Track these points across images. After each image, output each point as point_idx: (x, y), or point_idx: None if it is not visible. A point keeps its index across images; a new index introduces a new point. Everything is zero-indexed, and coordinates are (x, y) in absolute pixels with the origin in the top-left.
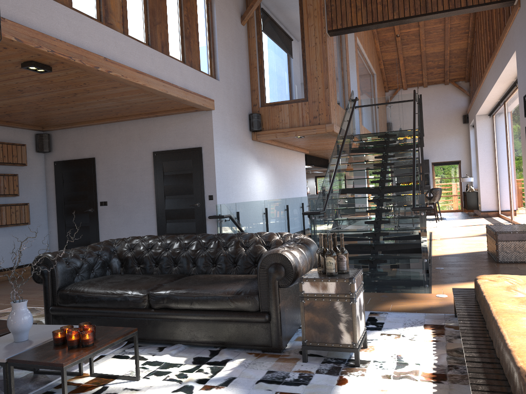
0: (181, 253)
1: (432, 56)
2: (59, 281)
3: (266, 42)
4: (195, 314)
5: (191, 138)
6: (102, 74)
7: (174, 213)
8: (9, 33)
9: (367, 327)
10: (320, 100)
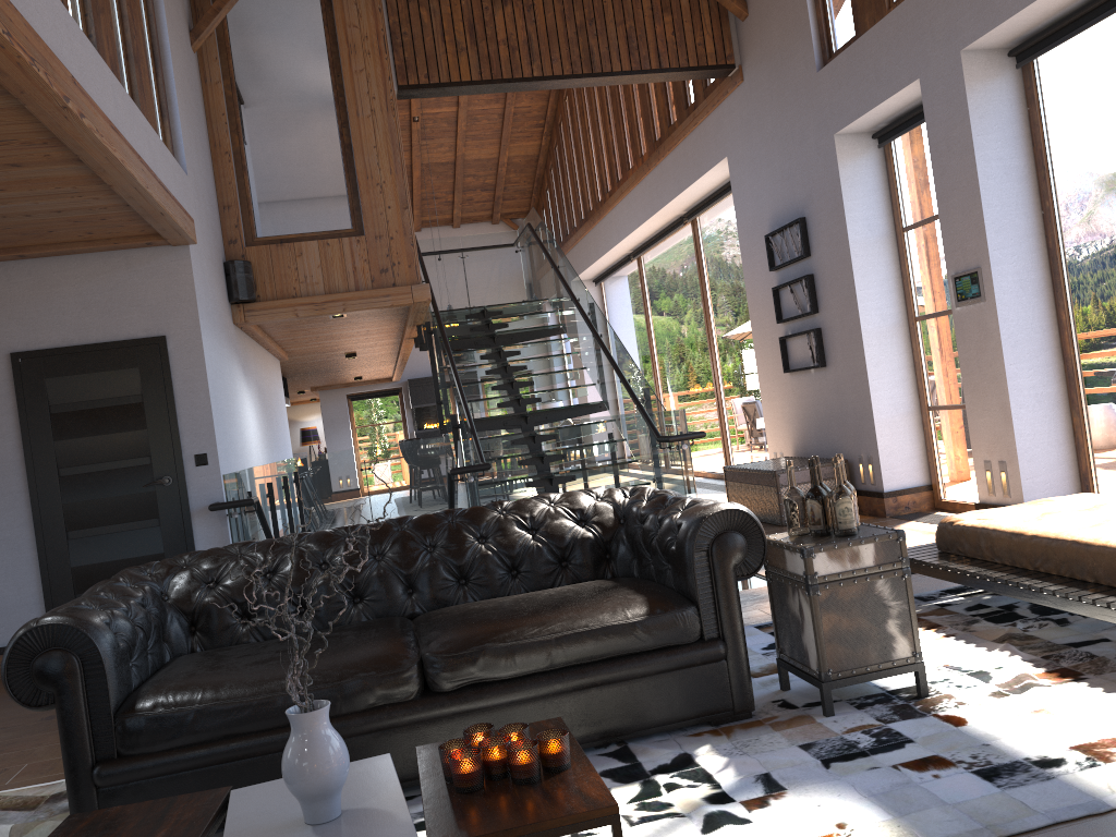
0: (371, 569)
1: (476, 167)
2: (116, 688)
3: (249, 98)
4: (560, 680)
5: (132, 315)
6: (59, 121)
7: (92, 511)
8: None
9: None
10: (392, 233)
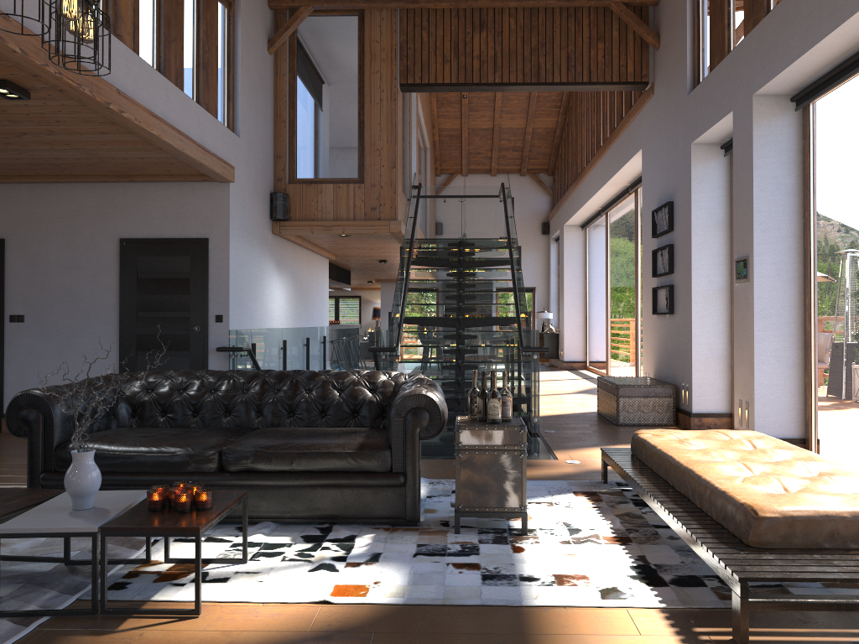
0: (238, 397)
1: (508, 133)
2: (59, 434)
3: (303, 86)
4: (297, 478)
5: (191, 223)
6: (109, 114)
7: (152, 341)
8: (13, 40)
9: None
10: (382, 184)
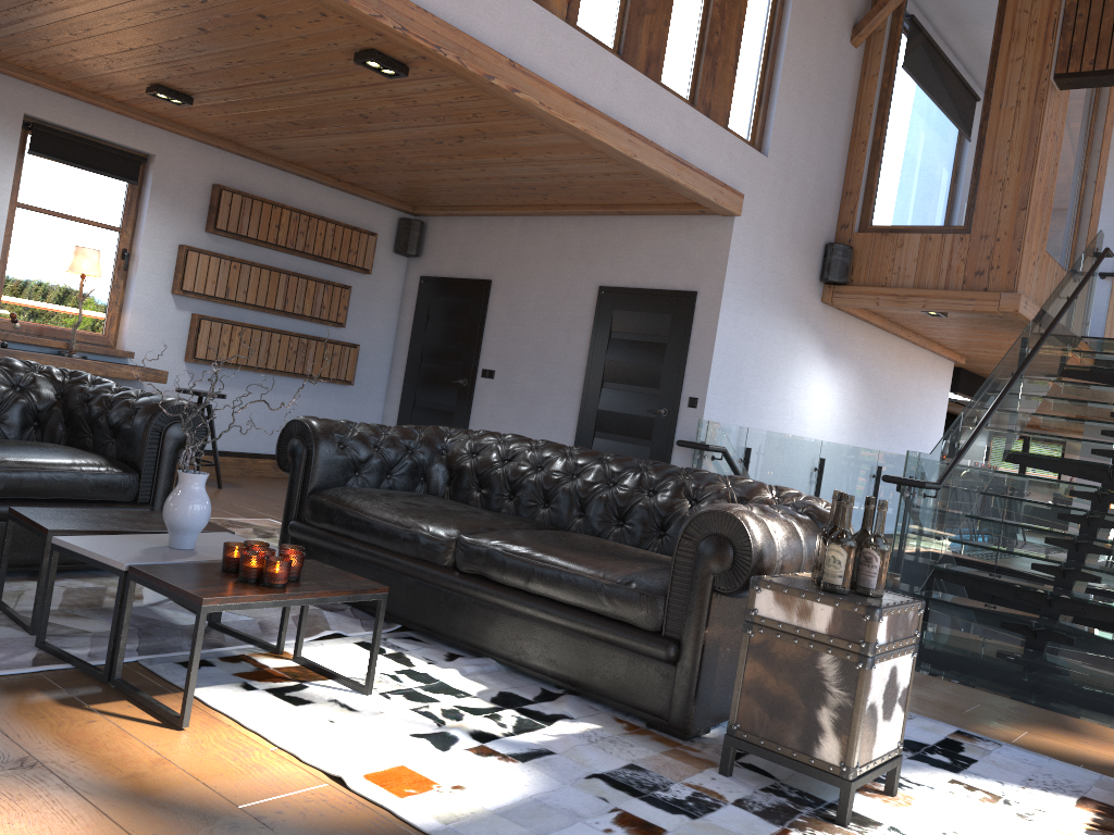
0: (561, 483)
1: None
2: (317, 476)
3: (902, 90)
4: (531, 604)
5: (679, 270)
6: (502, 95)
7: (613, 421)
8: None
9: (925, 756)
10: (1000, 234)
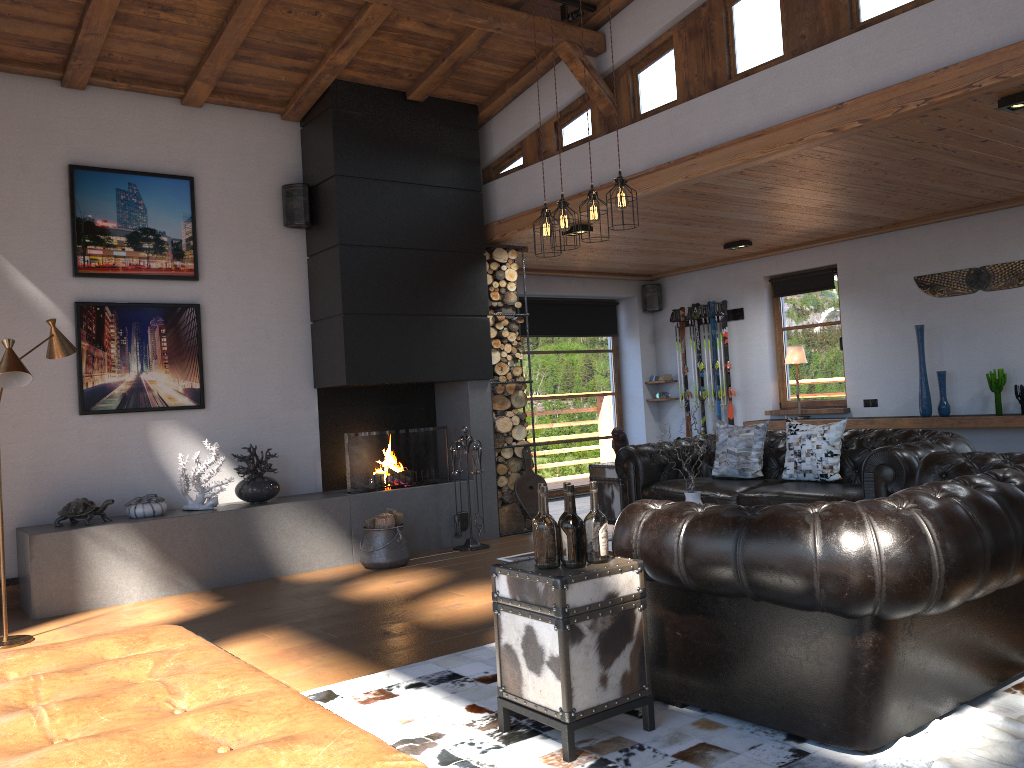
0: None
1: None
2: None
3: None
4: None
5: None
6: None
7: None
8: (850, 120)
9: None
10: None
